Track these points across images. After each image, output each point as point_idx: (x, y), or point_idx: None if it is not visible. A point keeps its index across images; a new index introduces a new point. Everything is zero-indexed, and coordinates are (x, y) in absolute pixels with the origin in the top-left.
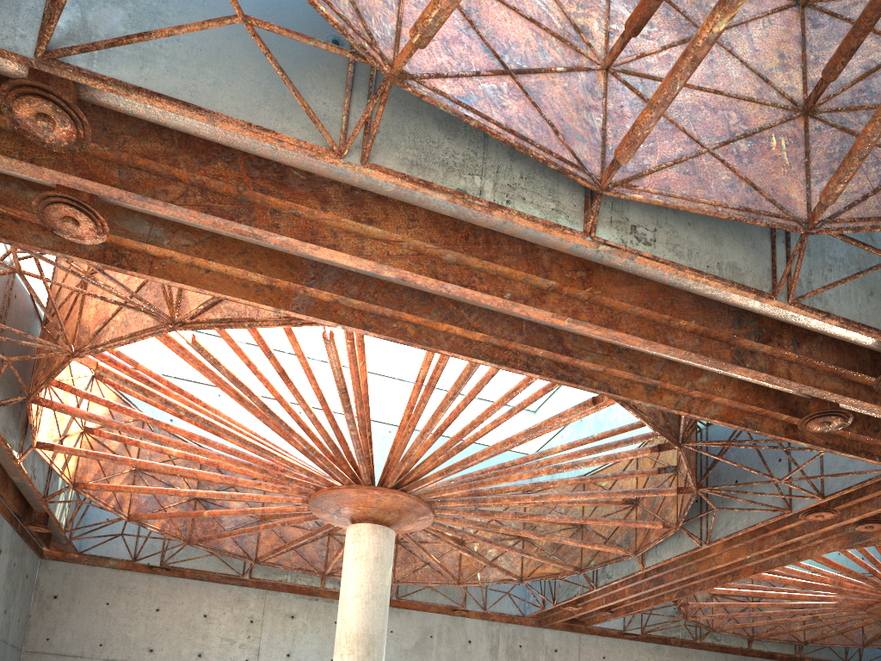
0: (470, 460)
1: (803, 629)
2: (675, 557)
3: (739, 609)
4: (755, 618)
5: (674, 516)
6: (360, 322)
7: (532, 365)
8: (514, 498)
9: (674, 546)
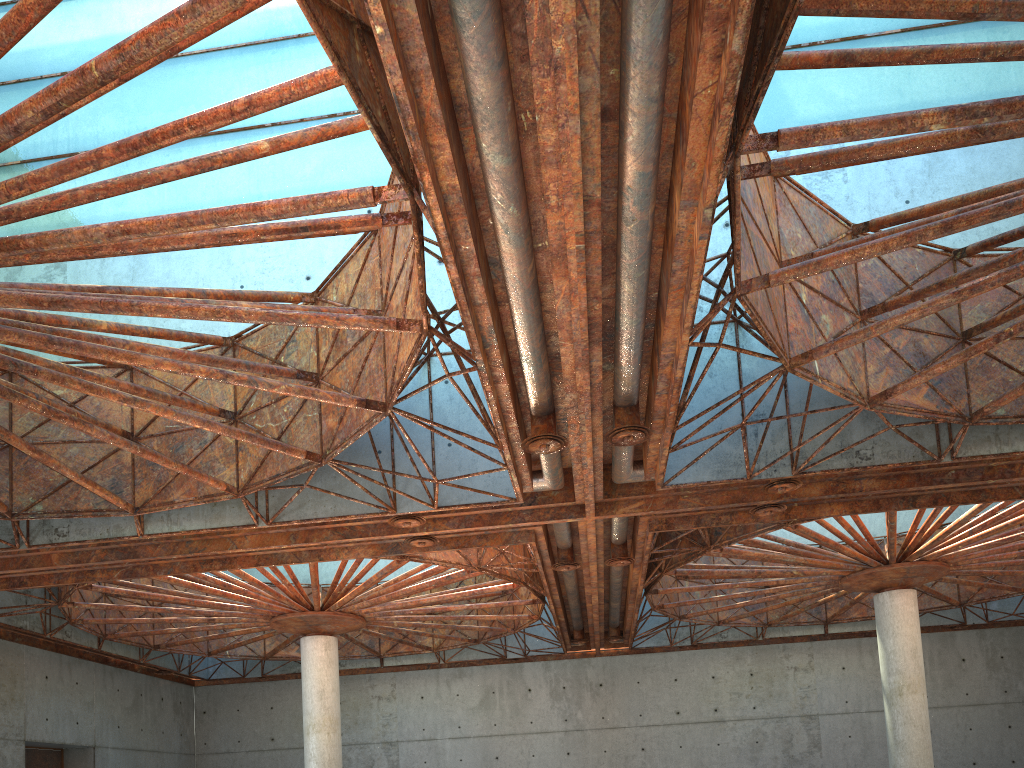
0: (124, 309)
1: (182, 632)
2: (211, 530)
3: (94, 599)
4: (108, 612)
5: (229, 478)
6: (396, 48)
7: (456, 258)
8: (90, 387)
9: (207, 516)
